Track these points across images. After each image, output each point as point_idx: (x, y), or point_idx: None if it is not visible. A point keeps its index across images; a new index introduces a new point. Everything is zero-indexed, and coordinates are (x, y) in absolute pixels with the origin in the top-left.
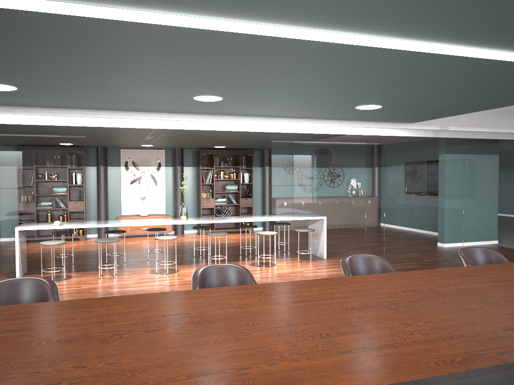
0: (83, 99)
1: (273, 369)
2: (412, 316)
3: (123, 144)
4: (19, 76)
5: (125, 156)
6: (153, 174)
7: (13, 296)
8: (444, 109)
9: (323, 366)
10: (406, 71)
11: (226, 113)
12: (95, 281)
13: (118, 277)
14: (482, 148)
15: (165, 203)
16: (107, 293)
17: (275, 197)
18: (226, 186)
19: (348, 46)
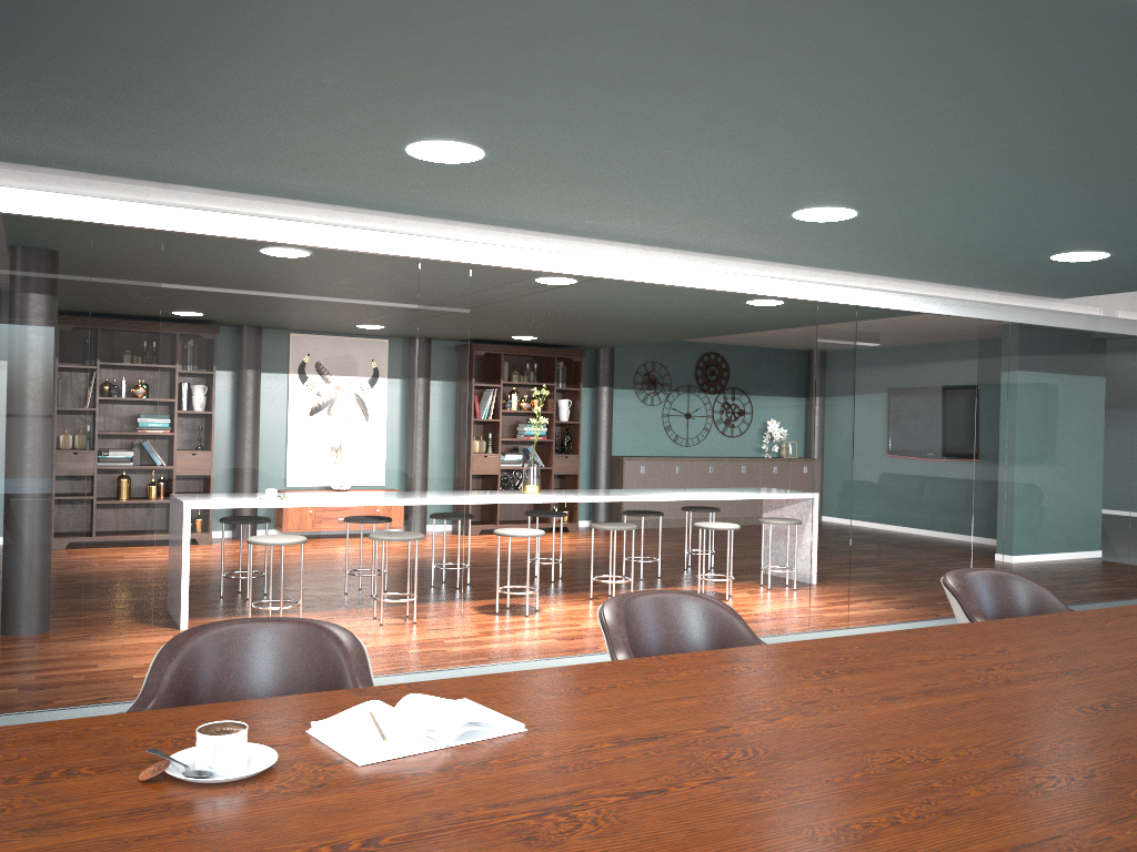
0: (556, 196)
1: None
2: None
3: None
4: (572, 128)
5: None
6: None
7: (646, 633)
8: None
9: None
10: None
11: (762, 253)
12: None
13: None
14: None
15: None
16: None
17: (821, 442)
18: (522, 426)
19: None
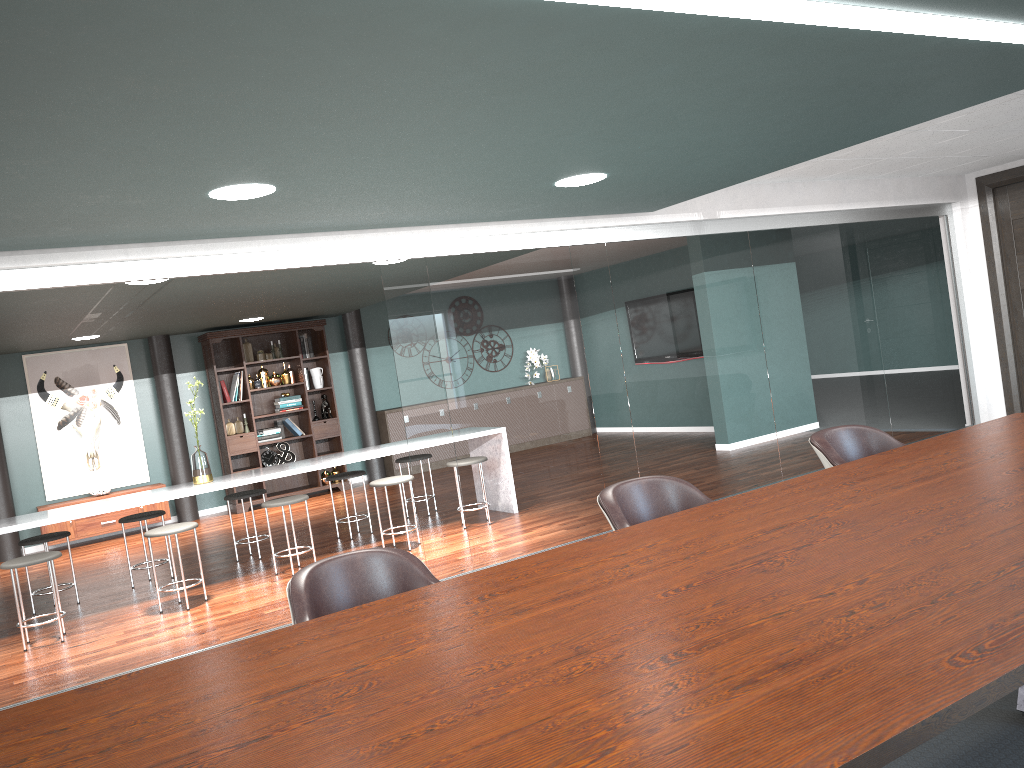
0: None
1: (612, 766)
2: (821, 576)
3: (29, 341)
4: None
5: (37, 369)
6: (108, 399)
7: None
8: (722, 170)
9: (723, 729)
10: (680, 78)
11: (278, 229)
12: (17, 660)
13: (71, 639)
14: (781, 246)
15: (147, 458)
16: (55, 680)
17: (408, 397)
18: (277, 401)
19: (583, 14)
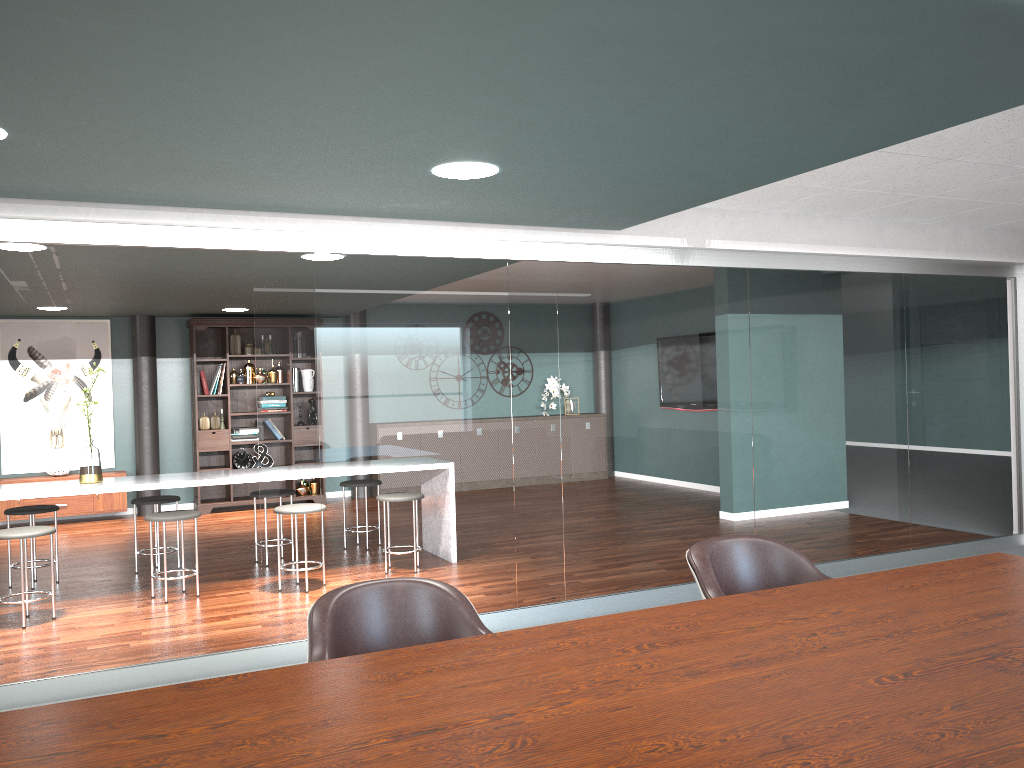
0: None
1: None
2: None
3: None
4: None
5: (10, 336)
6: (82, 376)
7: None
8: (667, 180)
9: None
10: None
11: (101, 195)
12: None
13: None
14: (790, 291)
15: (115, 443)
16: None
17: (268, 418)
18: None
19: None
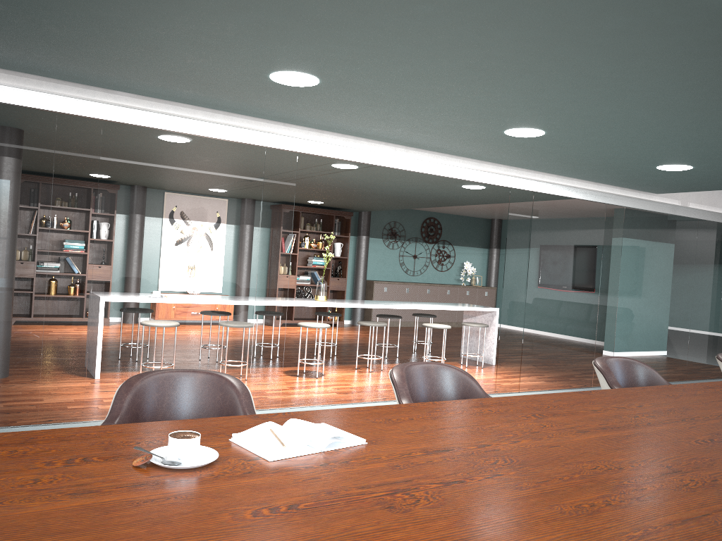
0: (358, 112)
1: None
2: None
3: None
4: (379, 68)
5: None
6: None
7: (418, 388)
8: None
9: None
10: None
11: (479, 155)
12: None
13: None
14: (713, 233)
15: None
16: None
17: (508, 275)
18: (311, 258)
19: None
